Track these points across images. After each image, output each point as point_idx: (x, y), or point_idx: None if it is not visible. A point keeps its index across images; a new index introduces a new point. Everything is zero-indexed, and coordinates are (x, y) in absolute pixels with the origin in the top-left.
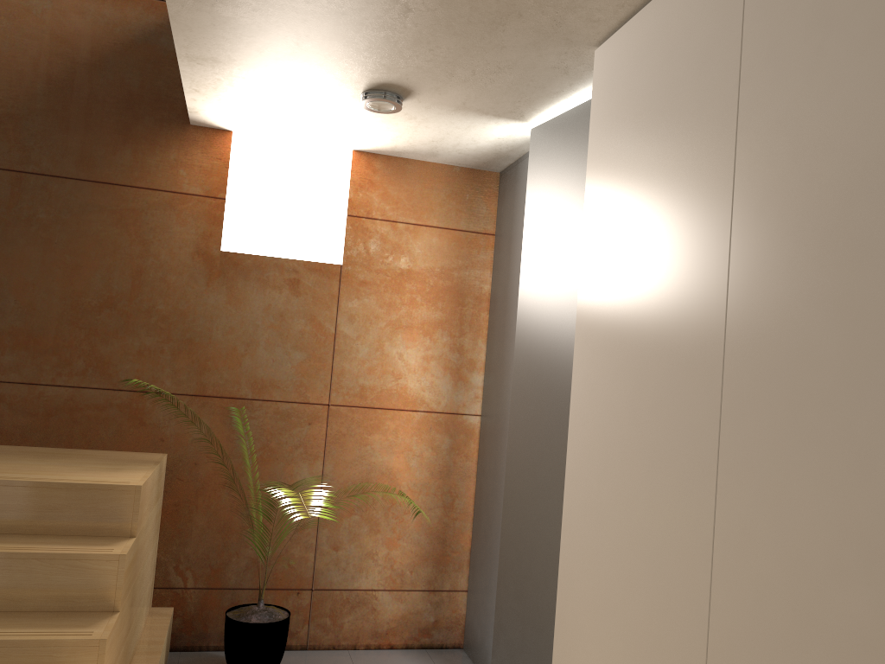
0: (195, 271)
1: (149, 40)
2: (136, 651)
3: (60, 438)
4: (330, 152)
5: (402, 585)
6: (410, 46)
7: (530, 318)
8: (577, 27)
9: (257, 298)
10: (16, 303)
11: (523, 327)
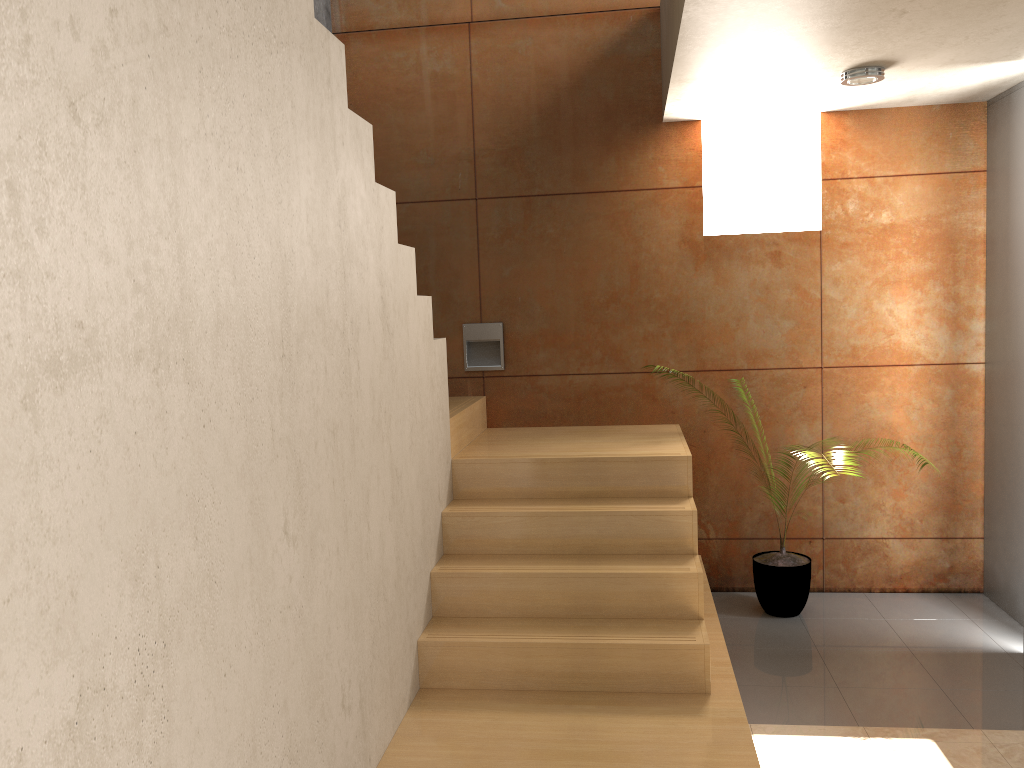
0: (683, 258)
1: (616, 51)
2: None
3: (590, 418)
4: (795, 118)
5: (912, 533)
6: (900, 34)
7: None
8: None
9: (742, 275)
10: (541, 309)
11: None
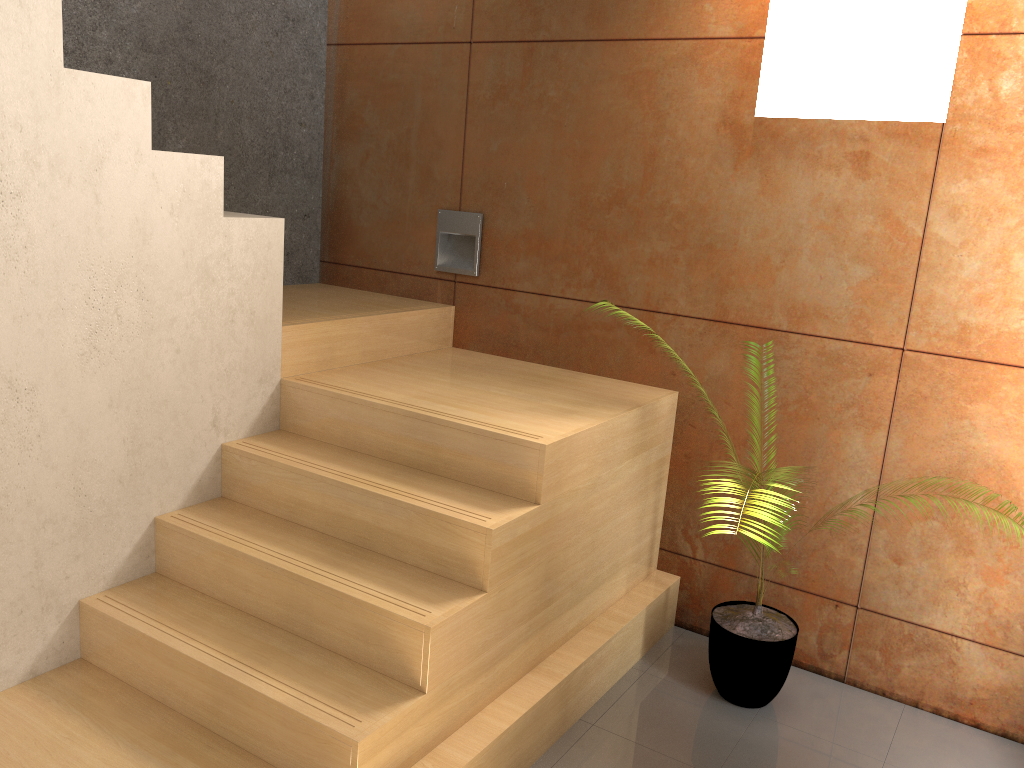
0: (720, 149)
1: None
2: (590, 623)
3: (568, 359)
4: None
5: (1005, 643)
6: None
7: None
8: None
9: (803, 185)
10: (529, 202)
11: None
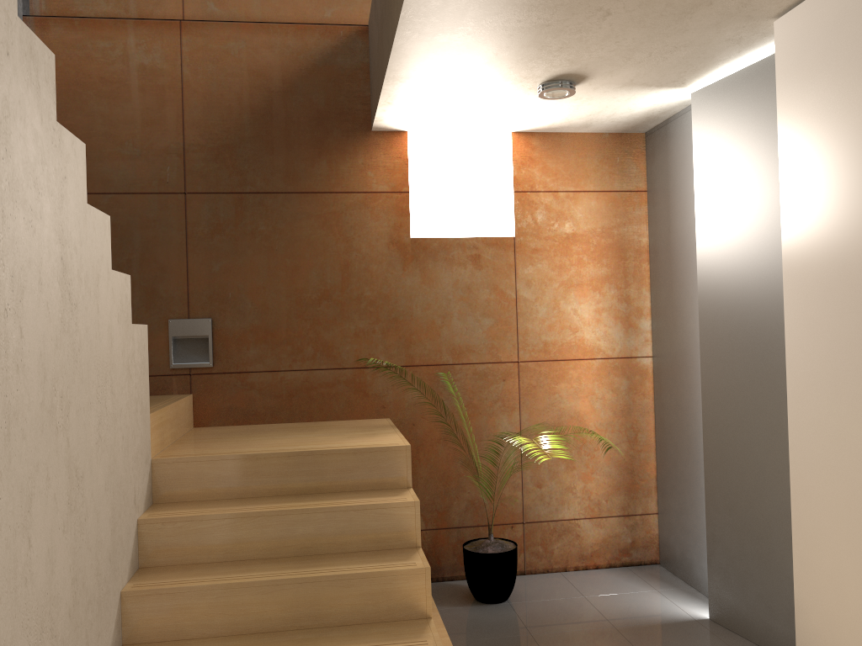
0: (392, 258)
1: (327, 61)
2: None
3: (302, 414)
4: (489, 136)
5: (600, 513)
6: (598, 42)
7: (712, 266)
8: (761, 5)
9: (446, 276)
10: (253, 305)
11: (705, 274)
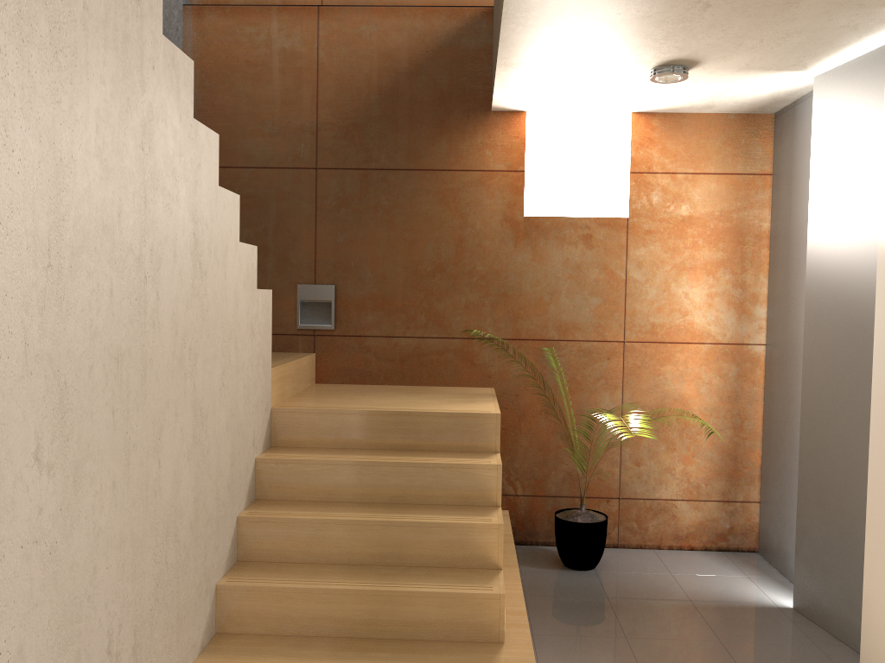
0: (504, 235)
1: (452, 43)
2: None
3: (412, 378)
4: (609, 116)
5: (698, 496)
6: (704, 30)
7: (821, 256)
8: None
9: (557, 254)
10: (372, 274)
11: (813, 264)
